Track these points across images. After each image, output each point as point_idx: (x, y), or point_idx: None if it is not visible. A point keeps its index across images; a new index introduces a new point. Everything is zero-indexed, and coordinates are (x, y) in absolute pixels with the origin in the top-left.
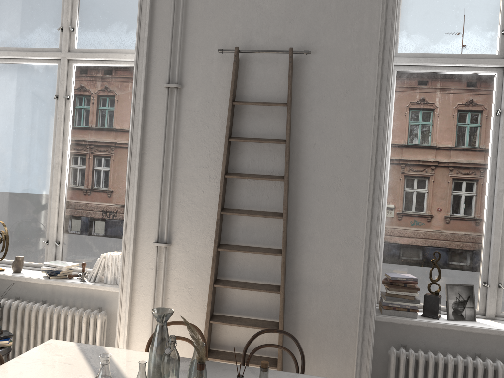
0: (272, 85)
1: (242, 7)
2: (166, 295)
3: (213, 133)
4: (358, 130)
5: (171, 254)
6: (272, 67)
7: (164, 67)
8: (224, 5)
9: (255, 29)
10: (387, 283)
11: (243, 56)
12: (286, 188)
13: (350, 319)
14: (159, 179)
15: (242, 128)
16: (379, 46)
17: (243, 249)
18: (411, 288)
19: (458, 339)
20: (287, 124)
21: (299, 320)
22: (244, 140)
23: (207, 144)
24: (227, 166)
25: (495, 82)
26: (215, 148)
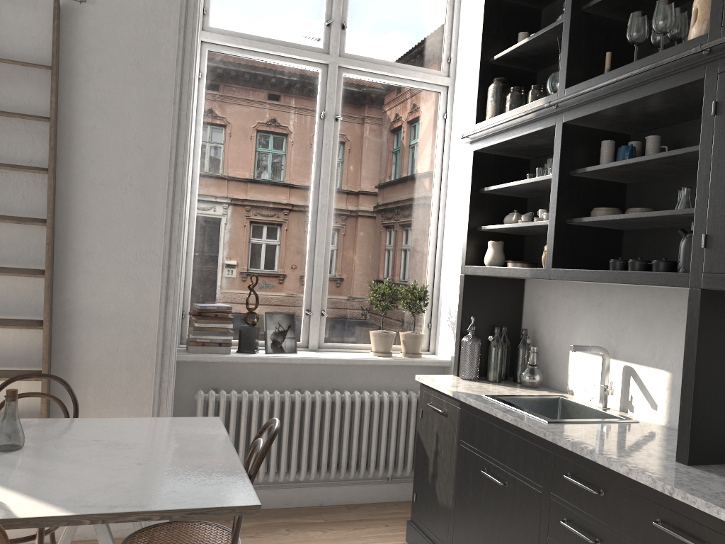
0: (29, 38)
1: None
2: None
3: None
4: (154, 114)
5: None
6: (28, 12)
7: None
8: None
9: None
10: (195, 314)
11: None
12: (51, 183)
13: (144, 358)
14: None
15: None
16: (180, 9)
17: None
18: (223, 318)
19: (277, 374)
20: (52, 95)
21: (74, 365)
22: None
23: None
24: None
25: (320, 80)
26: None
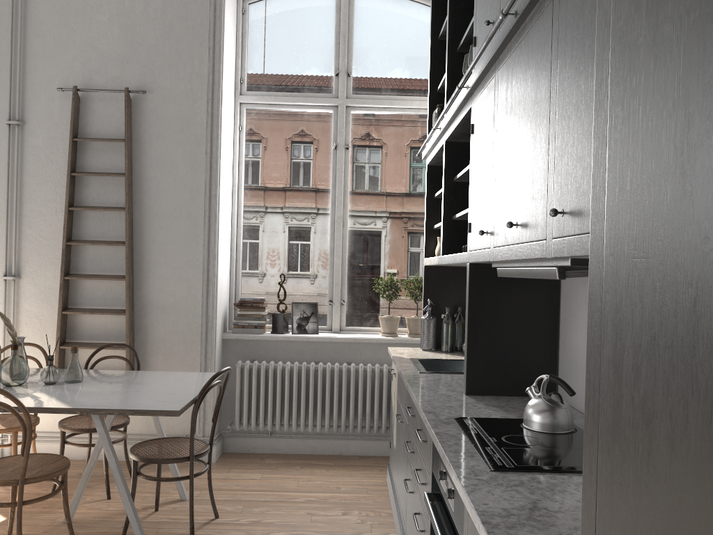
0: (114, 122)
1: (81, 47)
2: (18, 327)
3: (58, 168)
4: (194, 163)
5: (20, 288)
6: (112, 105)
7: (4, 104)
8: (63, 45)
9: (94, 69)
10: (238, 304)
11: (84, 94)
12: (127, 217)
13: (194, 335)
14: (5, 214)
15: (87, 163)
16: (207, 87)
17: (90, 276)
18: (257, 307)
19: (301, 350)
20: (126, 158)
21: (149, 340)
22: (86, 173)
23: (53, 179)
24: (72, 199)
25: (332, 119)
26: (61, 183)
